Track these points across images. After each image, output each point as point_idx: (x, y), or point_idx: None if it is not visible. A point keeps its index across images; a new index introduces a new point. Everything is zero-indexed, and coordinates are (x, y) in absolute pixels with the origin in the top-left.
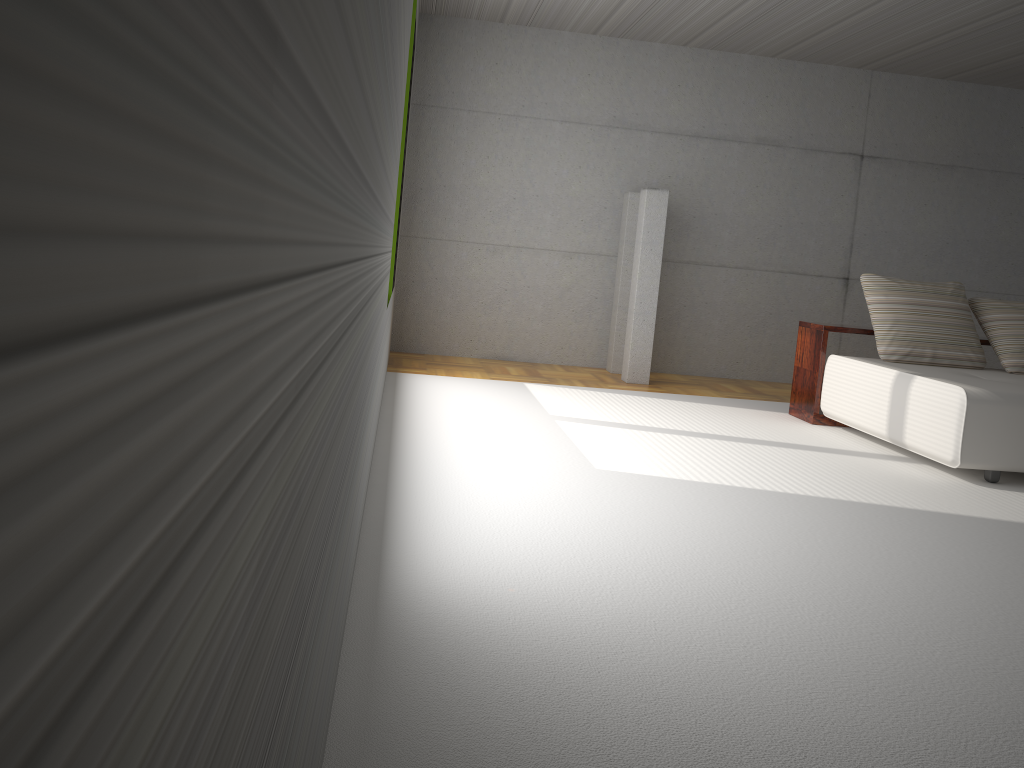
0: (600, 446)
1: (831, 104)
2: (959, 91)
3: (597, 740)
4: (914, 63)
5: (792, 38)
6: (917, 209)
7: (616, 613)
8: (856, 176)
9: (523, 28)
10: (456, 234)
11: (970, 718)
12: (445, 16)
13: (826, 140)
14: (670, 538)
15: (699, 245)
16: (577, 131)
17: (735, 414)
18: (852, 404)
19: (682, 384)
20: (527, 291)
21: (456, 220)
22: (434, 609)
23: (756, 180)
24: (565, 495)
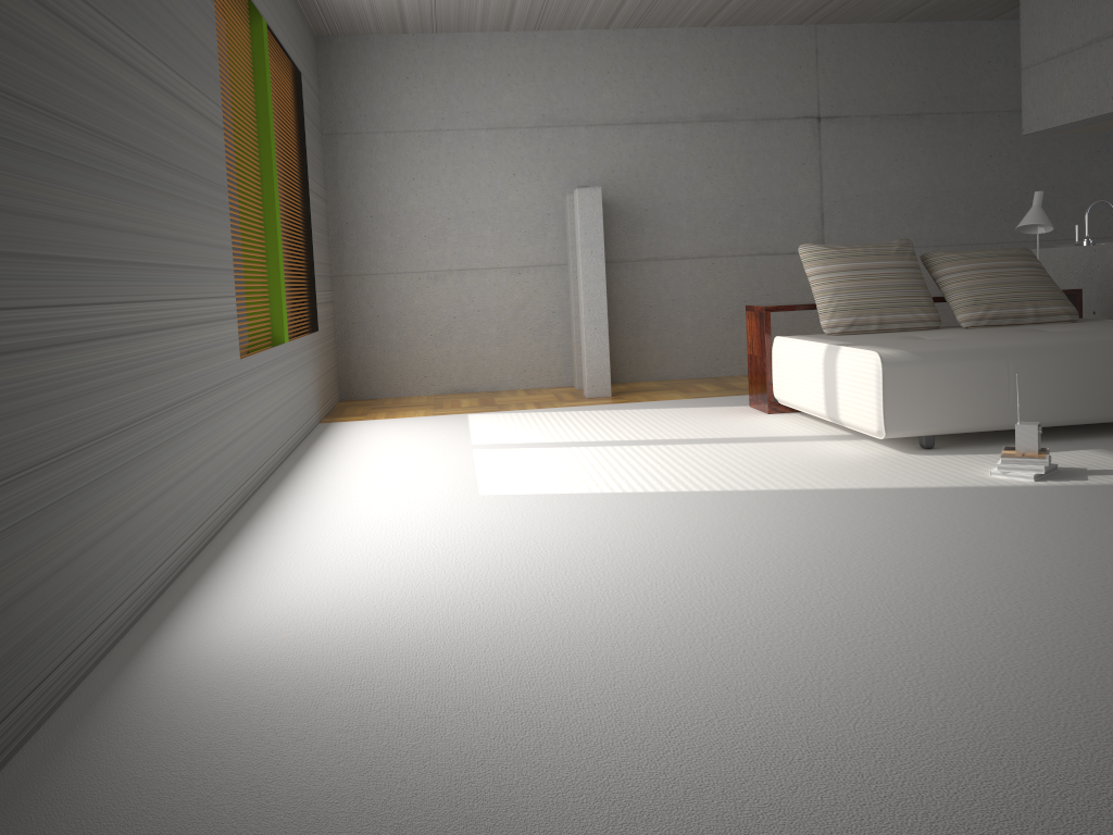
0: (503, 470)
1: (776, 67)
2: (914, 33)
3: (260, 778)
4: (854, 10)
5: (713, 3)
6: (888, 166)
7: (384, 644)
8: (816, 140)
9: (430, 36)
10: (392, 266)
11: (701, 701)
12: (344, 35)
13: (777, 107)
14: (507, 557)
15: (656, 239)
16: (505, 137)
17: (687, 415)
18: (796, 386)
19: (651, 391)
20: (478, 315)
21: (390, 251)
22: (181, 667)
23: (707, 161)
24: (423, 528)
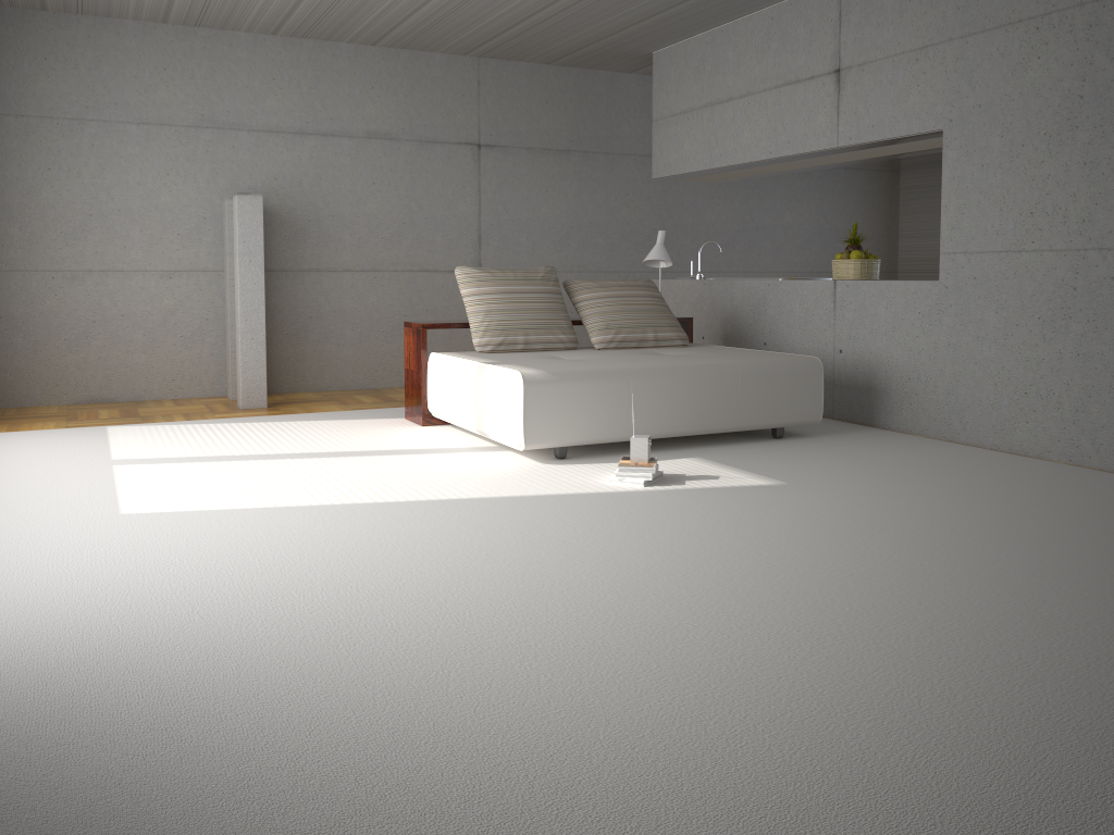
0: (147, 487)
1: (441, 93)
2: (565, 76)
3: None
4: (514, 49)
5: (382, 25)
6: (540, 195)
7: (9, 676)
8: (476, 166)
9: (75, 17)
10: (20, 262)
11: (340, 701)
12: None
13: (441, 131)
14: (150, 578)
15: (319, 250)
16: (159, 134)
17: (344, 427)
18: (449, 400)
19: (309, 402)
20: (122, 320)
21: (18, 246)
22: None
23: (373, 176)
24: (54, 551)
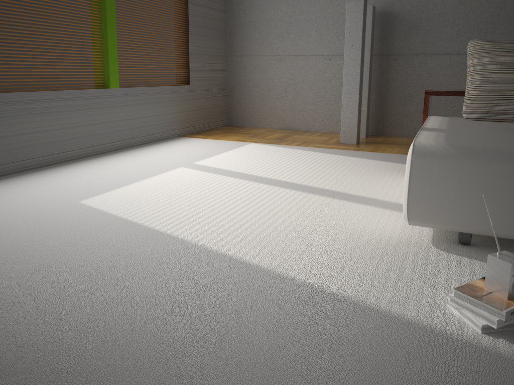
0: (145, 186)
1: None
2: None
3: None
4: None
5: None
6: None
7: None
8: None
9: None
10: (257, 51)
11: None
12: None
13: None
14: None
15: (426, 40)
16: None
17: (362, 166)
18: None
19: (390, 144)
20: (302, 84)
21: (257, 42)
22: None
23: None
24: None
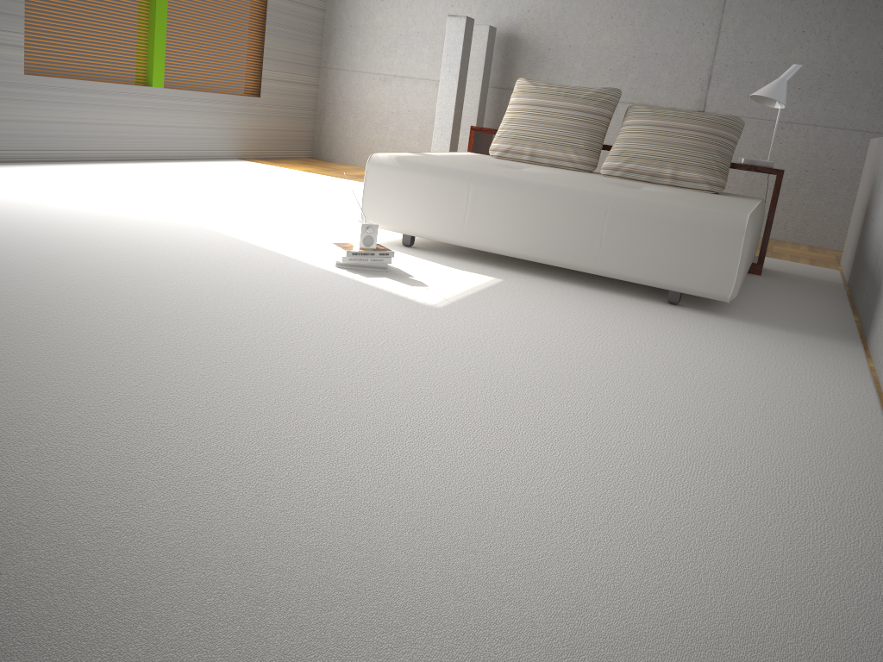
0: (164, 186)
1: None
2: None
3: None
4: None
5: None
6: (792, 37)
7: None
8: (720, 3)
9: None
10: (358, 66)
11: None
12: None
13: None
14: None
15: (553, 76)
16: None
17: None
18: None
19: None
20: (407, 114)
21: (358, 54)
22: None
23: (611, 11)
24: None
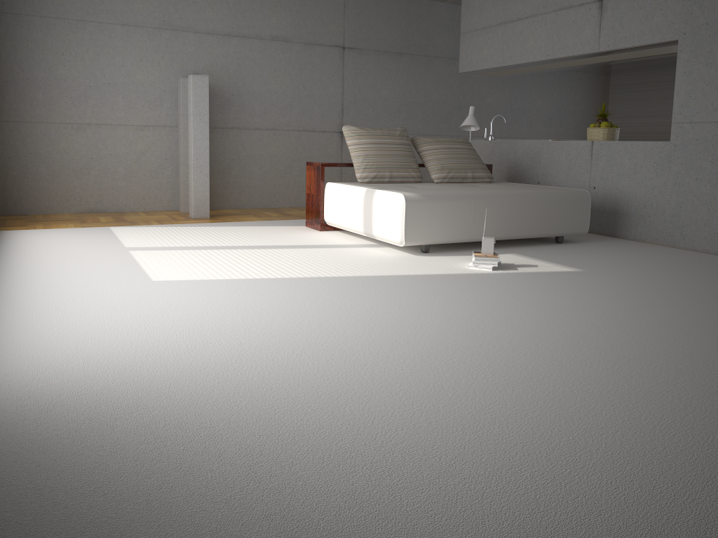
0: (160, 264)
1: (320, 11)
2: (400, 2)
3: (98, 482)
4: None
5: None
6: (382, 83)
7: (140, 382)
8: (341, 61)
9: None
10: (43, 117)
11: (380, 402)
12: None
13: (319, 37)
14: (198, 321)
15: (239, 115)
16: (135, 32)
17: (268, 230)
18: (342, 214)
19: (235, 215)
20: (110, 158)
21: (42, 106)
22: None
23: (274, 66)
24: (122, 303)
